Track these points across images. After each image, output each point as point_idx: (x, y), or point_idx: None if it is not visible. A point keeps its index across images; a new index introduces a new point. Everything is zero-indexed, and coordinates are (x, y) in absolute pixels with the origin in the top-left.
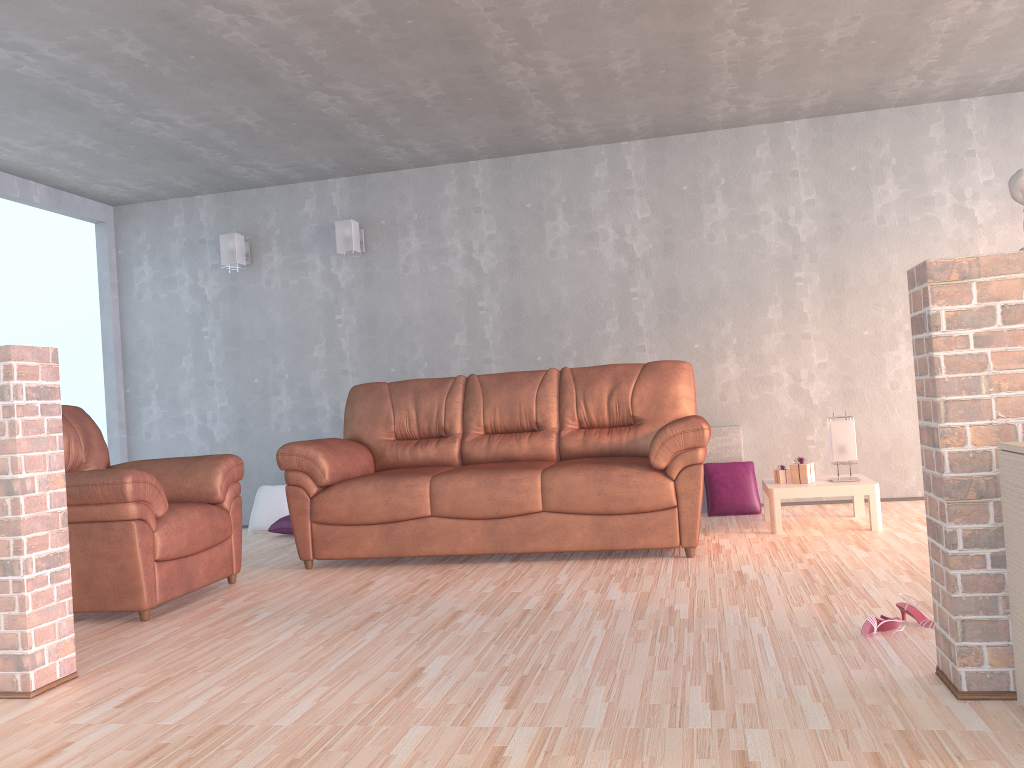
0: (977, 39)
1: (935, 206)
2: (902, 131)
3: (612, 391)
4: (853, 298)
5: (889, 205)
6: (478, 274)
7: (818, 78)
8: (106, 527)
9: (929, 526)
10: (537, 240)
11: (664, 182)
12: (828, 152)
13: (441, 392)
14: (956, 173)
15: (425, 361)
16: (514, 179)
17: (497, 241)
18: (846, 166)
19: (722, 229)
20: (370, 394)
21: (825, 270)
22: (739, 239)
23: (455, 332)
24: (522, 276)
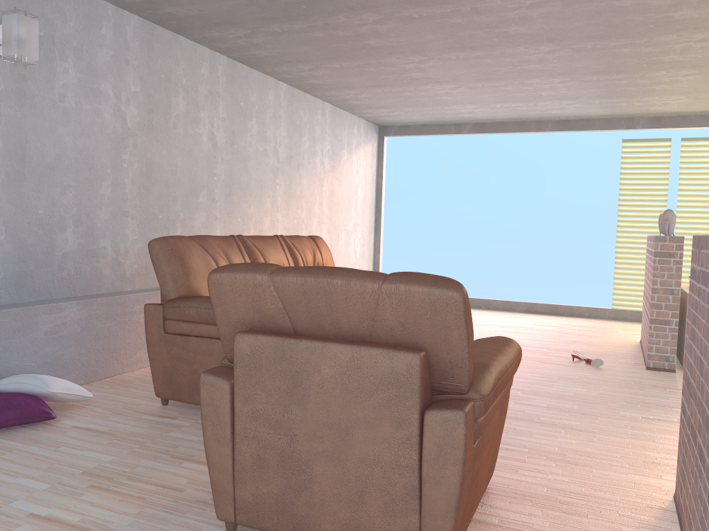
0: (405, 93)
1: (316, 156)
2: (311, 110)
3: (314, 256)
4: (293, 201)
5: (305, 150)
6: (124, 126)
7: (354, 79)
8: (506, 399)
9: (654, 321)
10: (166, 110)
11: (233, 95)
12: (291, 109)
13: (237, 250)
14: (322, 141)
15: (74, 206)
16: (155, 47)
17: (140, 100)
18: (296, 121)
19: (254, 141)
20: (192, 249)
21: (286, 181)
22: (260, 150)
23: (102, 180)
24: (155, 139)
